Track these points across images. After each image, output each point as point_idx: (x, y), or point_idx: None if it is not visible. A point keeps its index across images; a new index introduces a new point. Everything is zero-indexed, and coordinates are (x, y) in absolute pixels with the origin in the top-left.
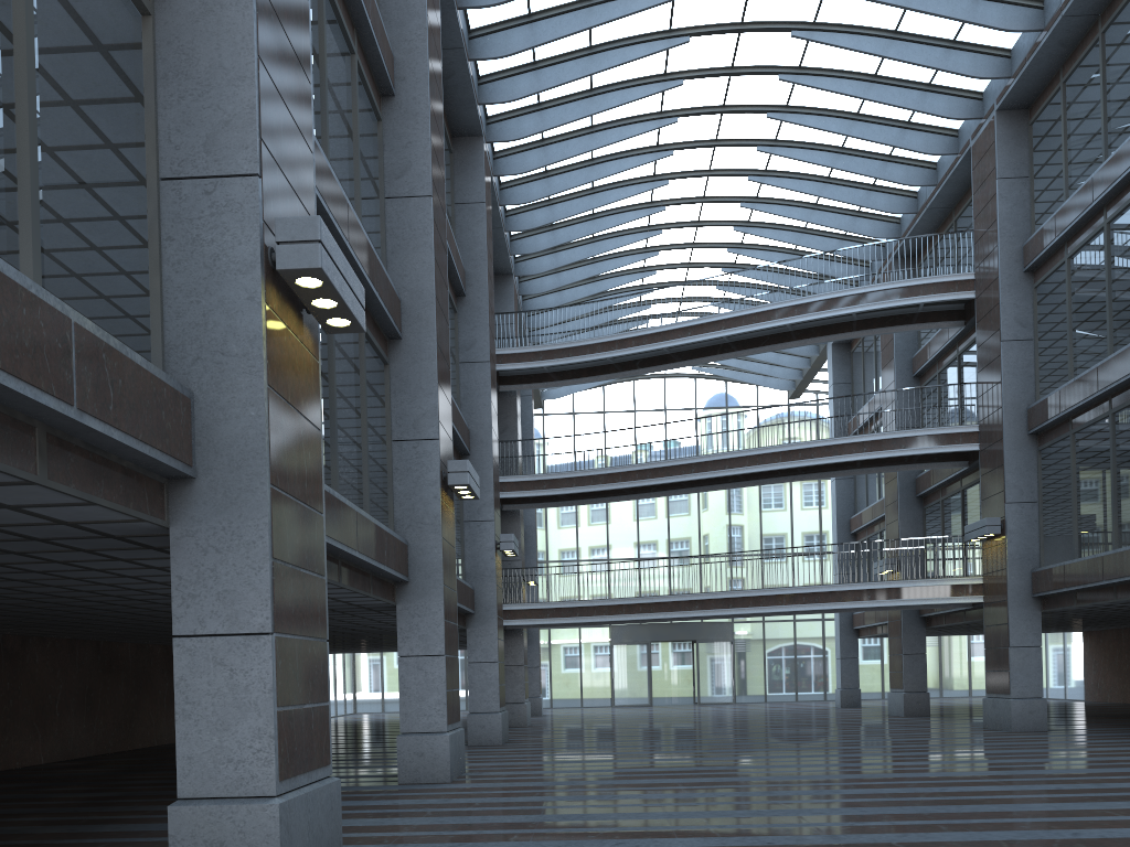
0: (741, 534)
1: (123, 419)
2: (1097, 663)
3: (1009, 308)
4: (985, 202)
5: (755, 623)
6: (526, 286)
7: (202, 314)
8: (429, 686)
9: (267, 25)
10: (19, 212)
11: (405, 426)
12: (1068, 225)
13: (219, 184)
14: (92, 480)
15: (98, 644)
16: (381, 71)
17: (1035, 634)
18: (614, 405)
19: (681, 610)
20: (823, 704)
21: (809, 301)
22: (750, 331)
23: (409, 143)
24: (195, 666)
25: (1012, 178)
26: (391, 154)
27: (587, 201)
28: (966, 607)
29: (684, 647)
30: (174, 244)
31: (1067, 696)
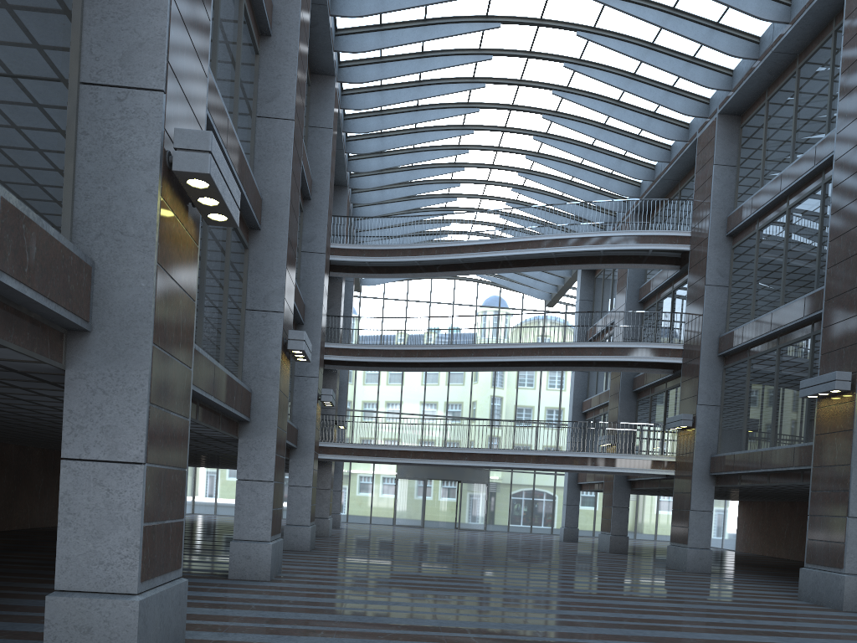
0: (501, 404)
1: (35, 280)
2: (746, 524)
3: (713, 261)
4: (704, 180)
5: (505, 472)
6: (357, 197)
7: (107, 199)
8: (259, 505)
9: None
10: None
11: (257, 299)
12: (761, 206)
13: (130, 94)
14: (4, 327)
15: None
16: (262, 15)
17: (709, 502)
18: (415, 296)
19: (454, 459)
20: (550, 537)
21: (570, 237)
22: (525, 254)
23: (280, 76)
24: (78, 484)
25: (724, 165)
26: (264, 82)
27: (410, 138)
28: (661, 477)
29: (451, 485)
30: (88, 138)
31: (723, 546)
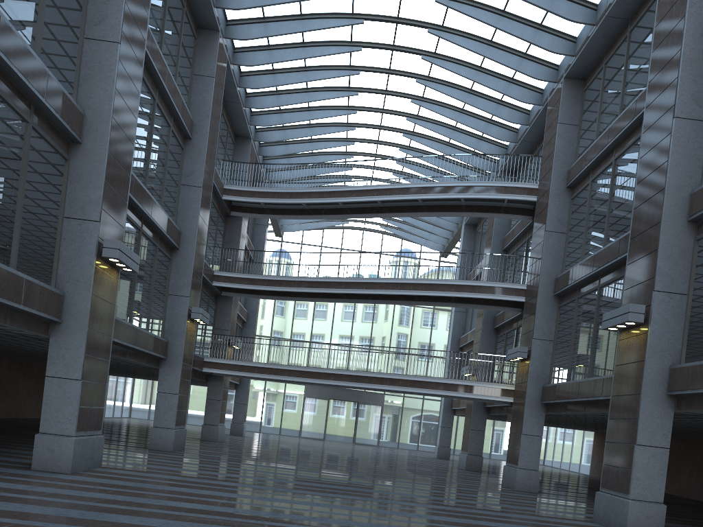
0: (397, 338)
1: None
2: (599, 453)
3: (553, 210)
4: (550, 138)
5: (398, 397)
6: (264, 149)
7: None
8: (66, 401)
9: None
10: None
11: (75, 208)
12: (593, 158)
13: None
14: None
15: None
16: None
17: (539, 428)
18: (328, 242)
19: (322, 378)
20: (431, 454)
21: (431, 186)
22: (392, 200)
23: (108, 1)
24: None
25: (568, 124)
26: (93, 7)
27: (302, 96)
28: (506, 404)
29: (352, 406)
30: None
31: (580, 471)
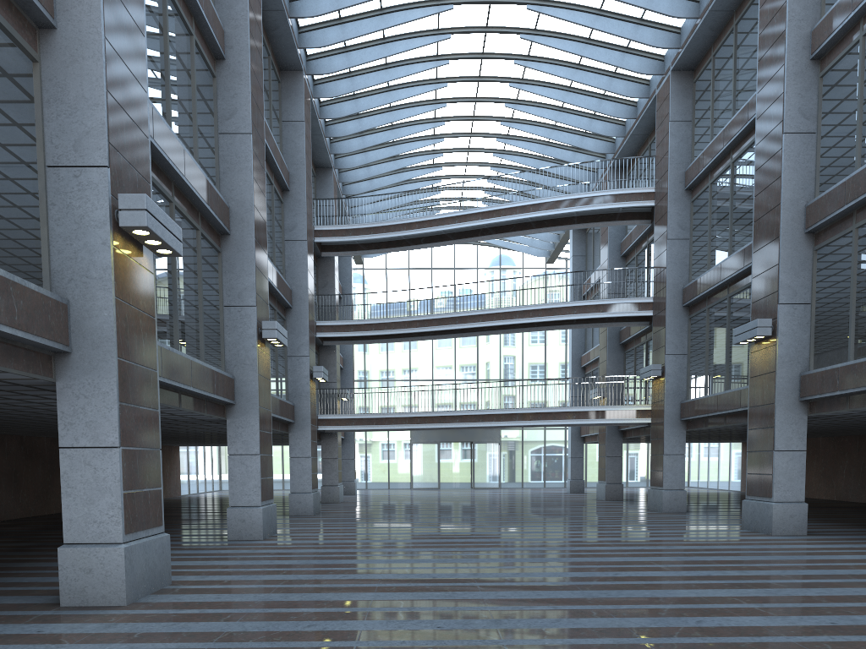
0: (508, 364)
1: (23, 324)
2: None
3: (673, 215)
4: (662, 137)
5: (516, 430)
6: (344, 175)
7: (74, 252)
8: (249, 475)
9: (113, 67)
10: None
11: (232, 296)
12: (710, 161)
13: (83, 171)
14: (6, 358)
15: (22, 438)
16: (214, 43)
17: (681, 446)
18: (416, 263)
19: (446, 422)
20: (561, 490)
21: (540, 202)
22: (499, 222)
23: (236, 95)
24: (73, 466)
25: (680, 121)
26: (222, 102)
27: (386, 116)
28: (643, 425)
29: (465, 447)
30: (56, 207)
31: (730, 488)
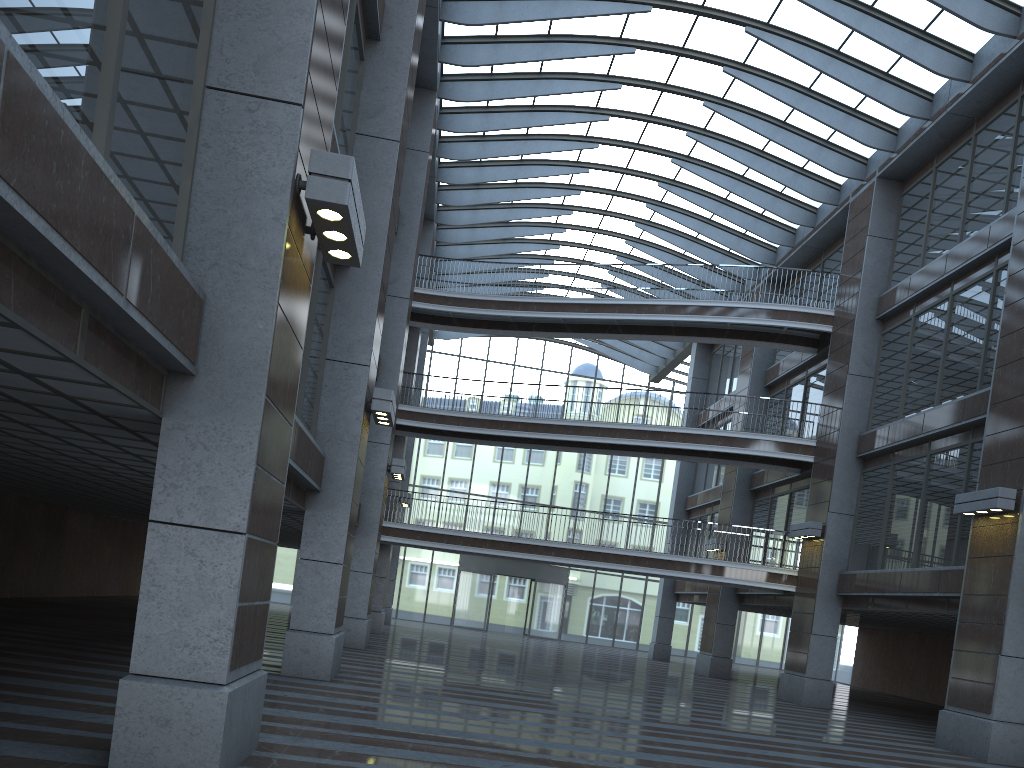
0: (589, 492)
1: (155, 313)
2: (866, 655)
3: (859, 347)
4: (855, 253)
5: (588, 573)
6: (443, 234)
7: (226, 224)
8: (324, 590)
9: None
10: (98, 98)
11: (340, 348)
12: (920, 289)
13: (262, 105)
14: (114, 364)
15: None
16: (373, 15)
17: (833, 626)
18: (497, 356)
19: (538, 553)
20: (636, 653)
21: (694, 304)
22: (640, 319)
23: (386, 88)
24: (167, 552)
25: (880, 237)
26: (367, 94)
27: (514, 171)
28: (778, 592)
29: (523, 584)
30: (210, 151)
31: (837, 679)
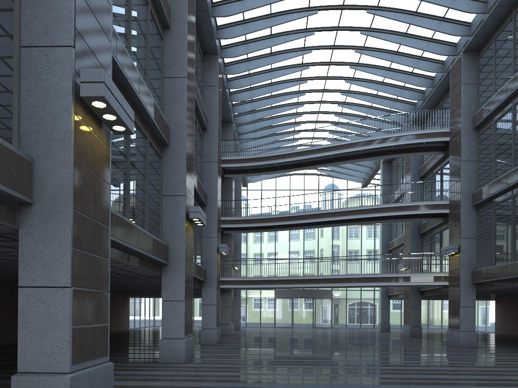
0: (337, 249)
1: None
2: (501, 315)
3: (465, 145)
4: (456, 95)
5: (342, 291)
6: (239, 128)
7: (40, 118)
8: (176, 316)
9: None
10: None
11: (169, 188)
12: (495, 106)
13: (51, 50)
14: None
15: None
16: (163, 15)
17: (472, 301)
18: (280, 186)
19: (305, 283)
20: (373, 329)
21: (371, 139)
22: (343, 152)
23: (176, 51)
24: (29, 303)
25: (469, 84)
26: (167, 56)
27: (268, 88)
28: (440, 286)
29: (309, 301)
30: (27, 81)
31: (487, 330)
